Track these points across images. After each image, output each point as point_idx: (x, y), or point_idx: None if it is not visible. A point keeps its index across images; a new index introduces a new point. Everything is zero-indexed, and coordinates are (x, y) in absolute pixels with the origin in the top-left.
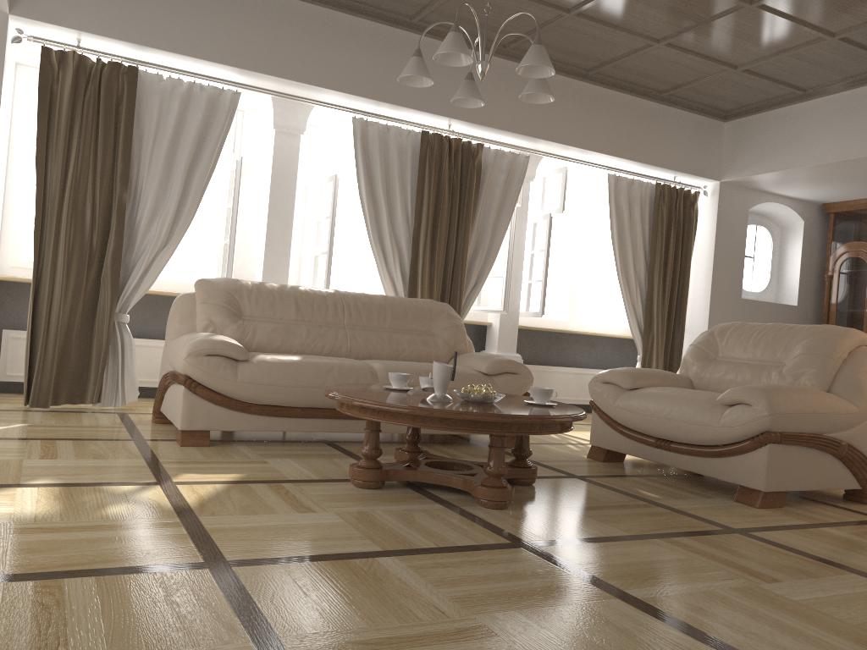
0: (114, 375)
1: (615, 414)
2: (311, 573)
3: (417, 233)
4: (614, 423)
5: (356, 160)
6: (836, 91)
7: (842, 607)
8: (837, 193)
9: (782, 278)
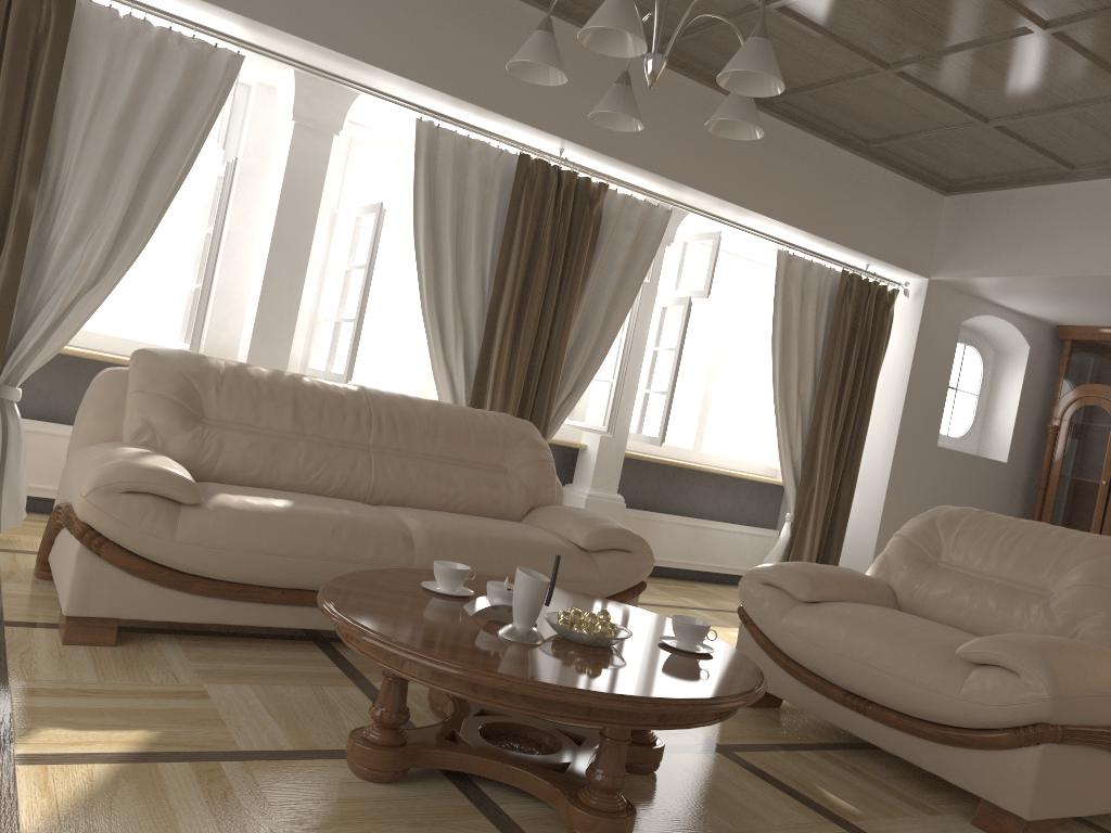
0: None
1: (781, 639)
2: None
3: (496, 306)
4: (775, 651)
5: (415, 185)
6: None
7: None
8: (1085, 315)
9: (990, 422)
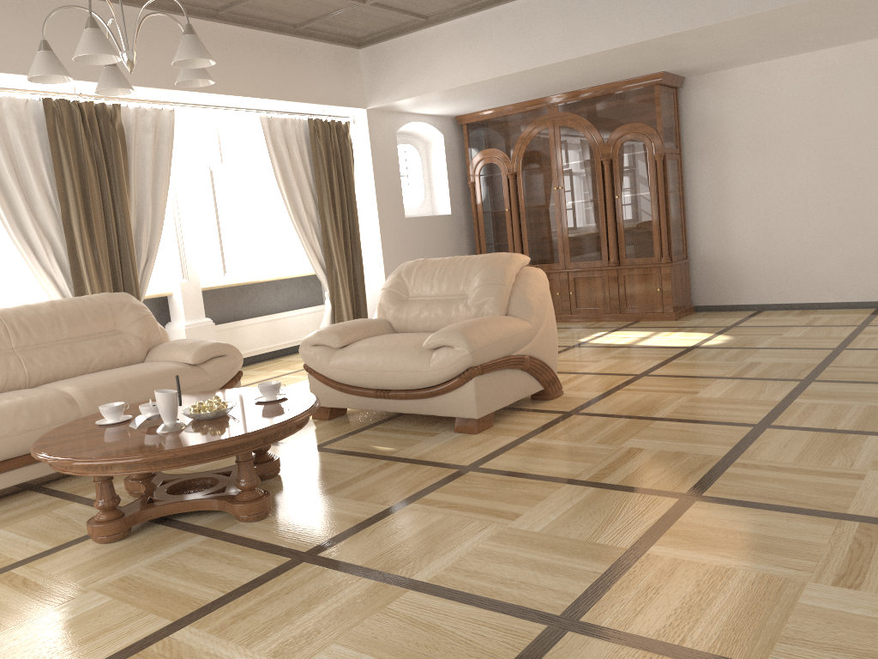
0: None
1: (332, 374)
2: None
3: (68, 217)
4: (332, 382)
5: None
6: (454, 18)
7: (571, 524)
8: (467, 107)
9: (434, 190)
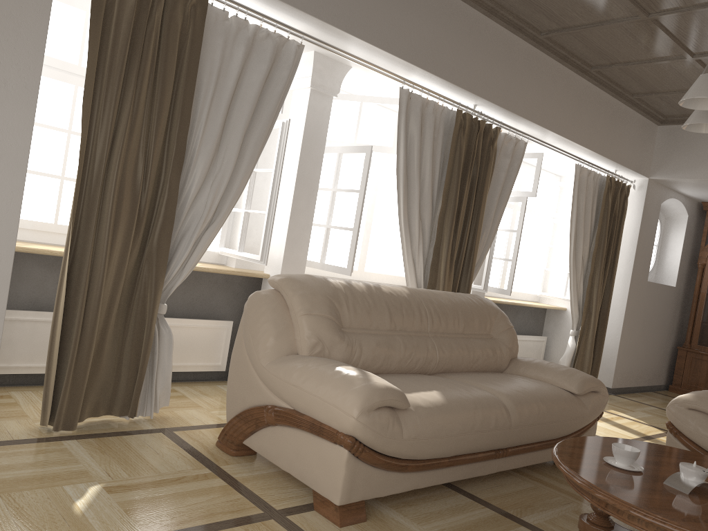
0: (145, 377)
1: None
2: None
3: (442, 215)
4: (706, 453)
5: (398, 134)
6: None
7: None
8: None
9: (662, 261)
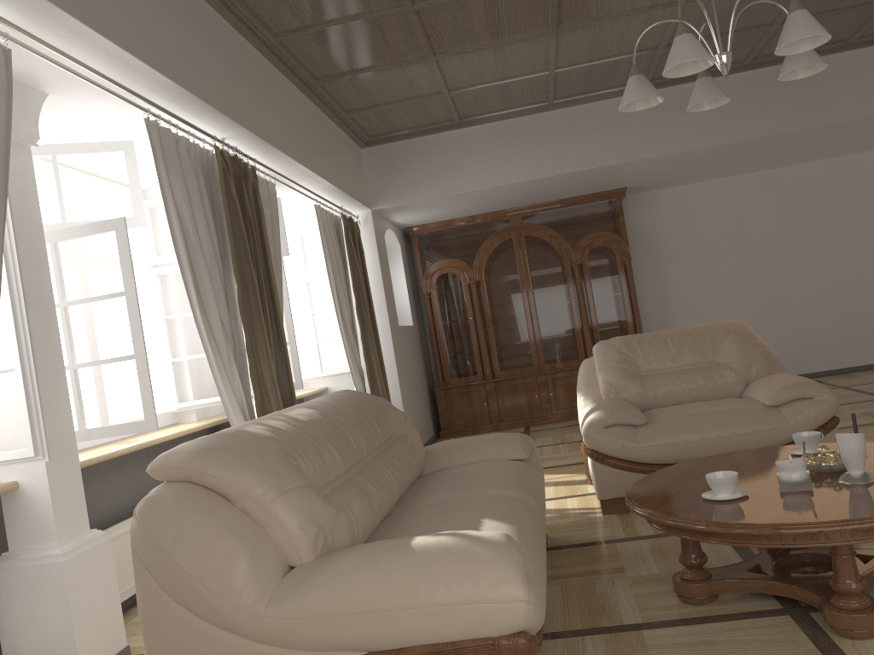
0: None
1: (645, 454)
2: None
3: (241, 300)
4: (637, 465)
5: (162, 192)
6: (487, 122)
7: None
8: (437, 216)
9: None
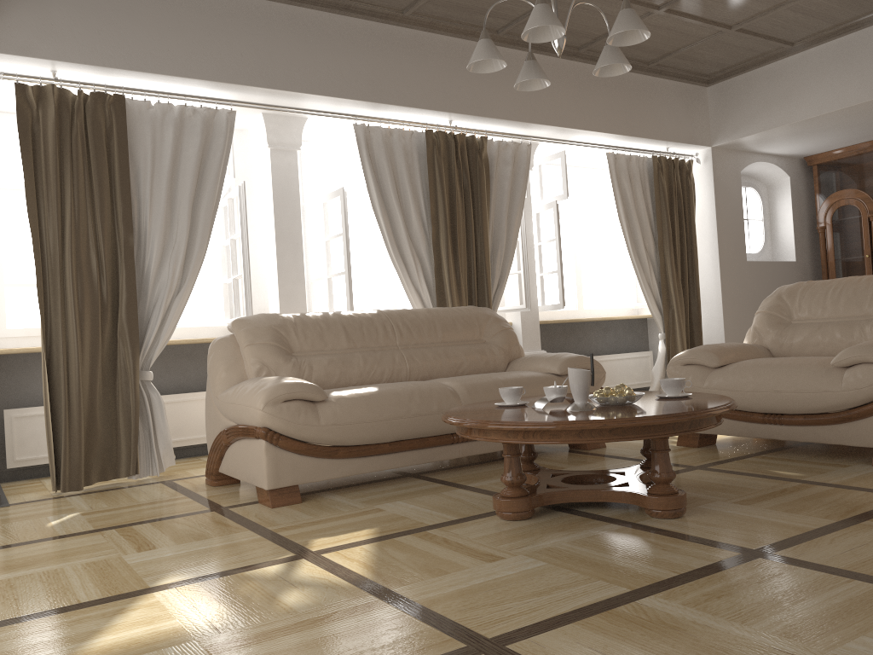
0: (146, 440)
1: None
2: (596, 635)
3: (437, 238)
4: None
5: (363, 169)
6: (825, 41)
7: None
8: (823, 144)
9: (776, 236)
